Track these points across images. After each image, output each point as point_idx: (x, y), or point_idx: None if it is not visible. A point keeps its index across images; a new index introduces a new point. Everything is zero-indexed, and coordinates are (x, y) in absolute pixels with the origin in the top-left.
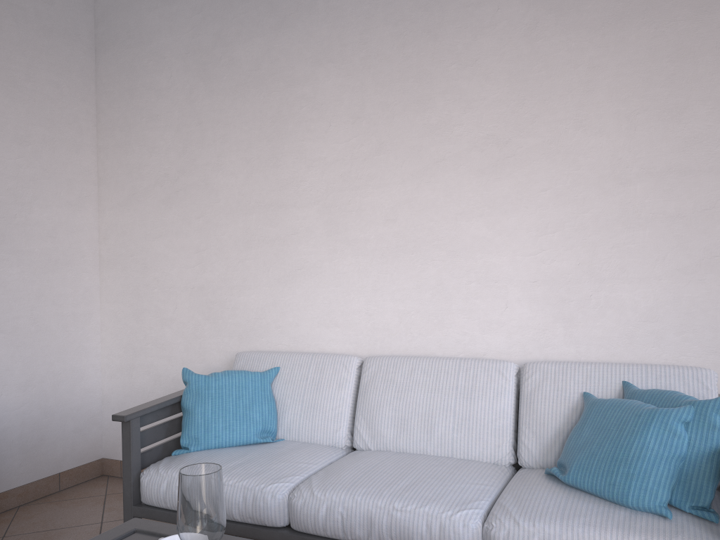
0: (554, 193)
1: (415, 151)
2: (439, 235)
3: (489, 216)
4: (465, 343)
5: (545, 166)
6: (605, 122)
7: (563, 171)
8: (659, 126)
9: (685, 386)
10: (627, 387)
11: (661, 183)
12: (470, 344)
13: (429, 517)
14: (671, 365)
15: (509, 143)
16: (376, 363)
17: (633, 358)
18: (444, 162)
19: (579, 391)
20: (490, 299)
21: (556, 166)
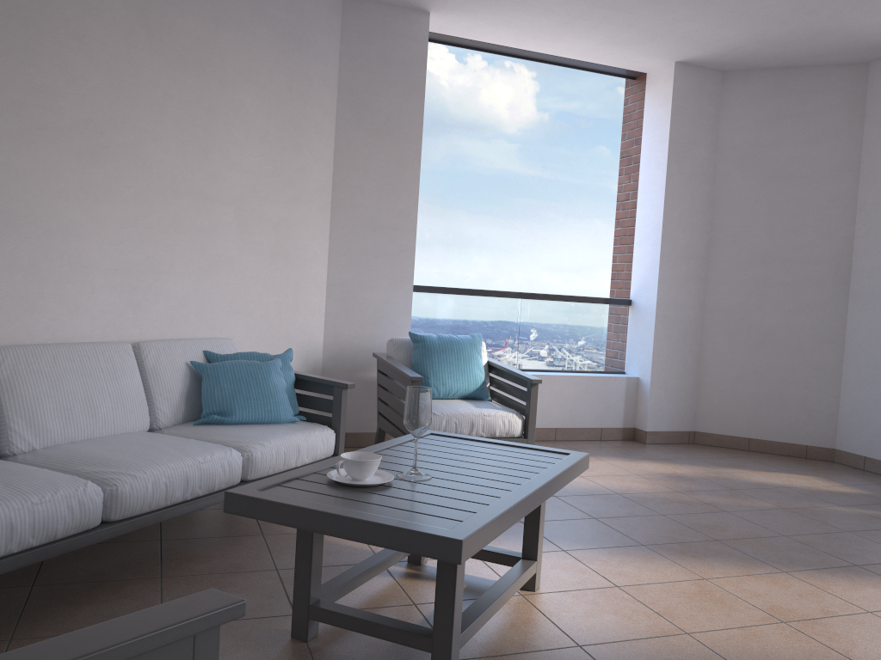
0: (135, 192)
1: (17, 108)
2: (36, 210)
3: (84, 201)
4: (54, 329)
5: (130, 166)
6: (170, 143)
7: (142, 174)
8: (198, 159)
9: (230, 350)
10: (213, 354)
11: (196, 203)
12: (59, 329)
13: (221, 460)
14: (218, 338)
15: (105, 134)
16: (11, 355)
17: (172, 336)
18: (46, 132)
19: (184, 361)
20: (80, 285)
21: (137, 169)
